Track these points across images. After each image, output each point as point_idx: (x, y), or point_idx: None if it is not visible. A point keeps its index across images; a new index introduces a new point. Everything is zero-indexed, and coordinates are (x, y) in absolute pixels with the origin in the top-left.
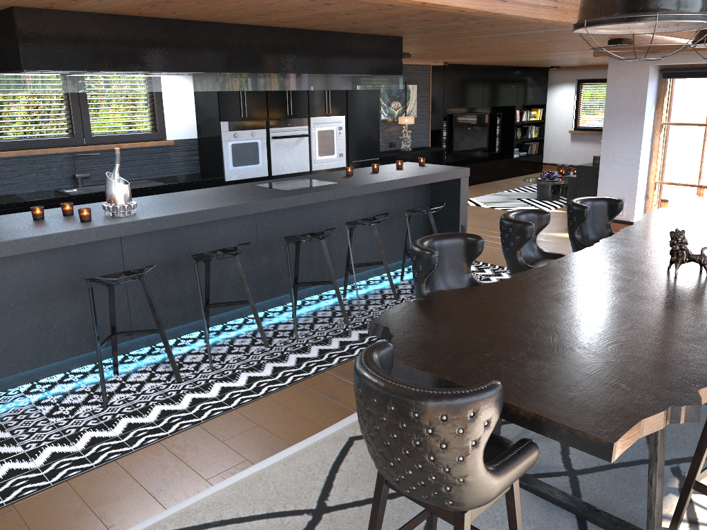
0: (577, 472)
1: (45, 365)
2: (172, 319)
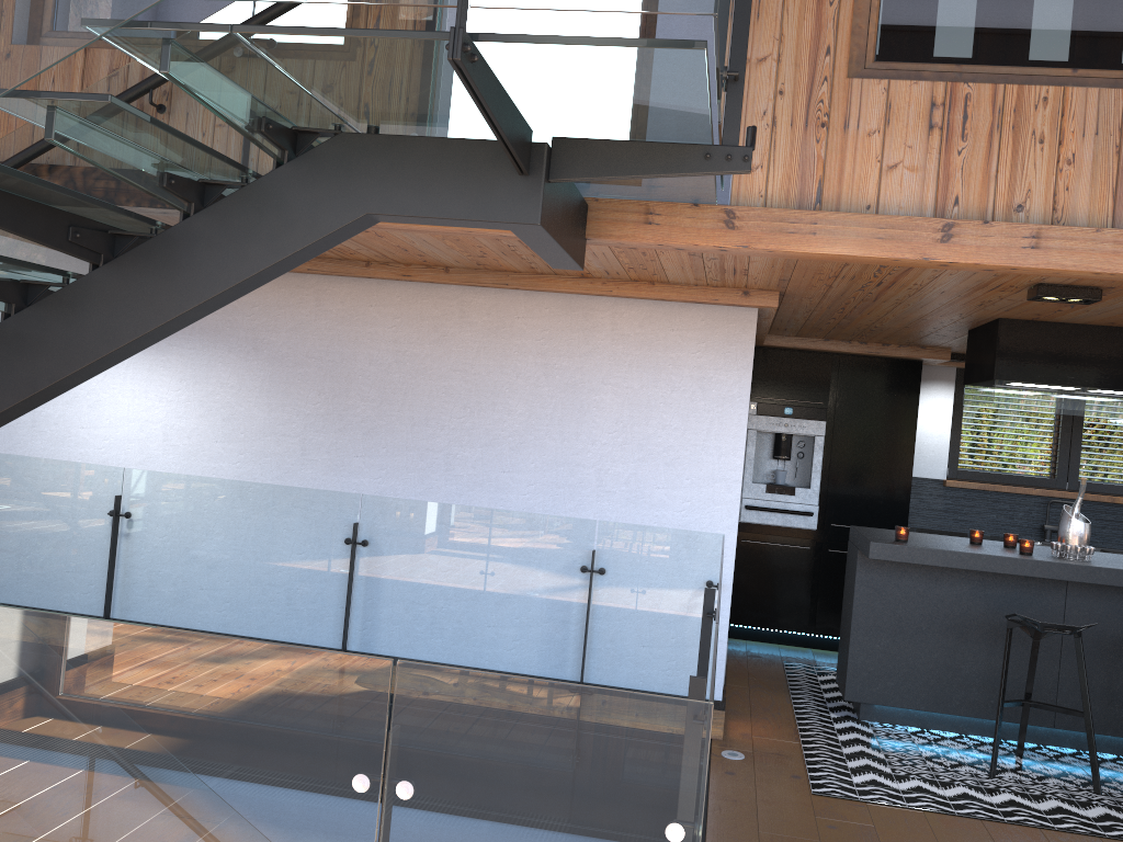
0: None
1: (940, 713)
2: (1117, 723)
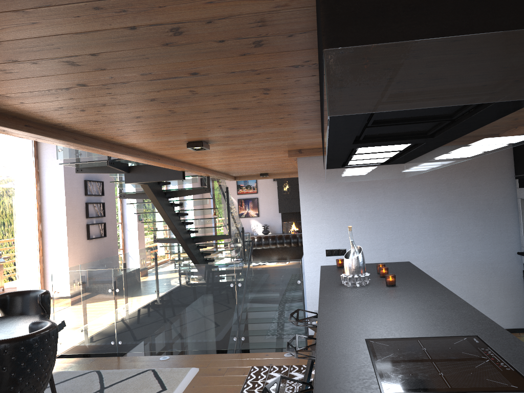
0: None
1: None
2: None
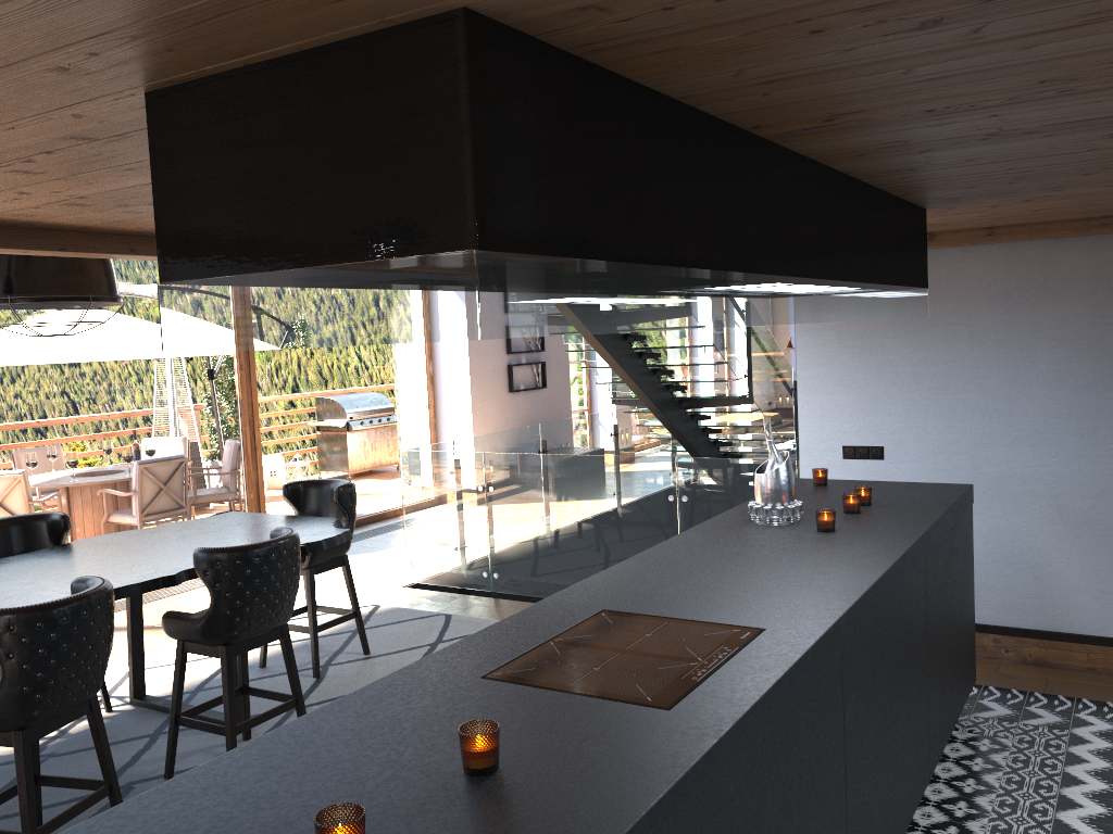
0: (149, 735)
1: None
2: None
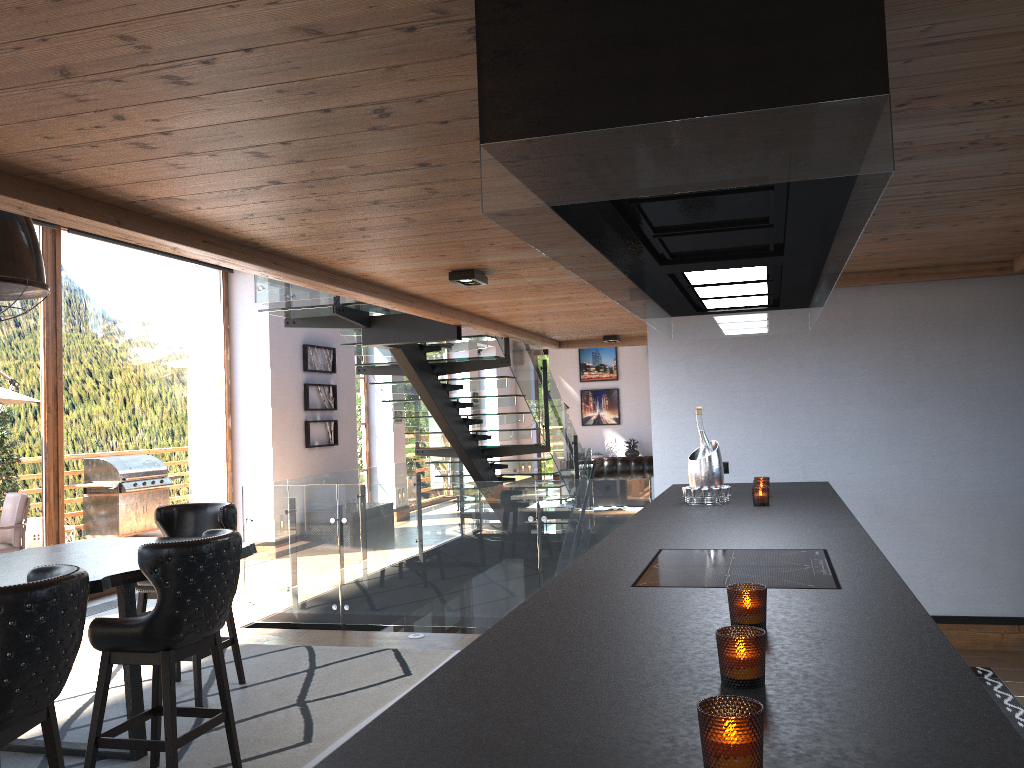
0: None
1: None
2: None
